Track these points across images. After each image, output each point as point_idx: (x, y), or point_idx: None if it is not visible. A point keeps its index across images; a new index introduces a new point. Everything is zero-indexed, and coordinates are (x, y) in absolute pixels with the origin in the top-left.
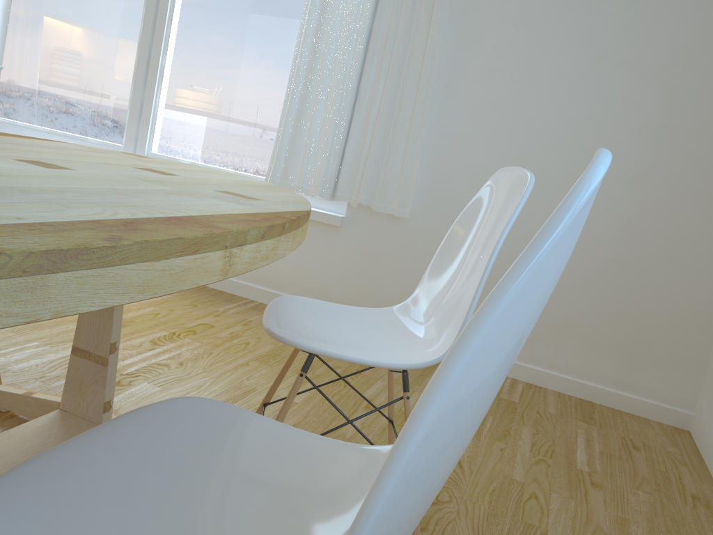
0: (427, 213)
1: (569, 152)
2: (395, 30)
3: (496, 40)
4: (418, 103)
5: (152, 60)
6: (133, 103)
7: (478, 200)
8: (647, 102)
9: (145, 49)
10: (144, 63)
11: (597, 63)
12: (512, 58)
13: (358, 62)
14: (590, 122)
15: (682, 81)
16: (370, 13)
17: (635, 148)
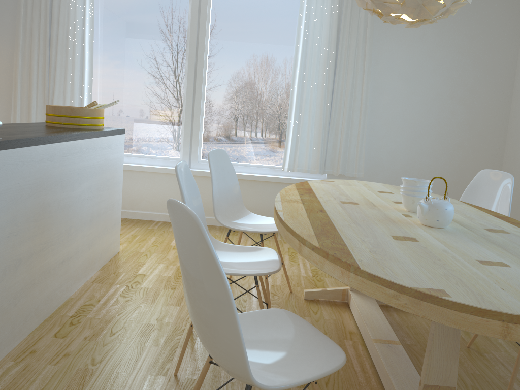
0: (368, 173)
1: (430, 137)
2: (345, 87)
3: (392, 88)
4: (361, 122)
5: (196, 108)
6: (185, 133)
7: (476, 181)
8: (460, 112)
9: (190, 102)
10: (190, 110)
11: (438, 96)
12: (400, 96)
13: (330, 104)
14: (437, 123)
15: (473, 102)
16: (332, 80)
17: (457, 132)
